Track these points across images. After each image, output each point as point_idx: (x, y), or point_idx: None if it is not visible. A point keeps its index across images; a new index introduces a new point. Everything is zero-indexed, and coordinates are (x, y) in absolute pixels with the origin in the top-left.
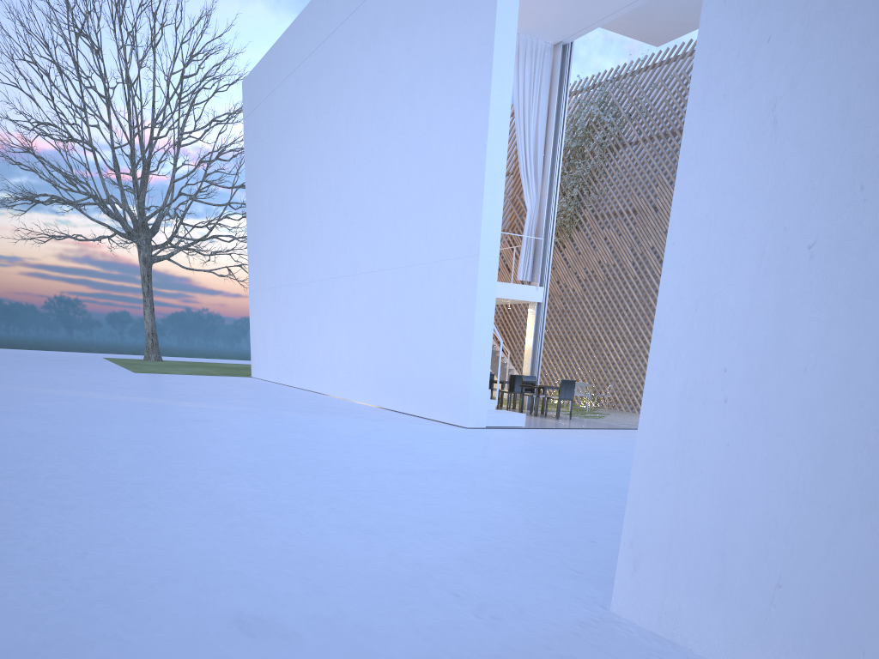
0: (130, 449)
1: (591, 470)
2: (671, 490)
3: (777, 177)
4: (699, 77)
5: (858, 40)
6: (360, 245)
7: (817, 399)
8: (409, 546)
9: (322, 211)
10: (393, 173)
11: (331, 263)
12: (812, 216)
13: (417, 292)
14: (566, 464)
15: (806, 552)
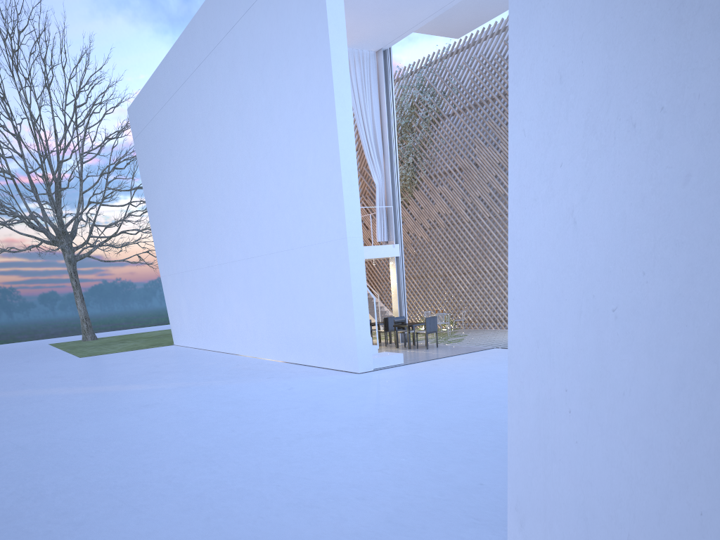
0: (105, 449)
1: (465, 404)
2: (540, 471)
3: (582, 260)
4: (514, 185)
5: (625, 173)
6: (248, 235)
7: (635, 414)
8: (345, 515)
9: (212, 210)
10: (266, 177)
11: (226, 251)
12: (612, 289)
13: (301, 269)
14: (444, 401)
15: (644, 518)
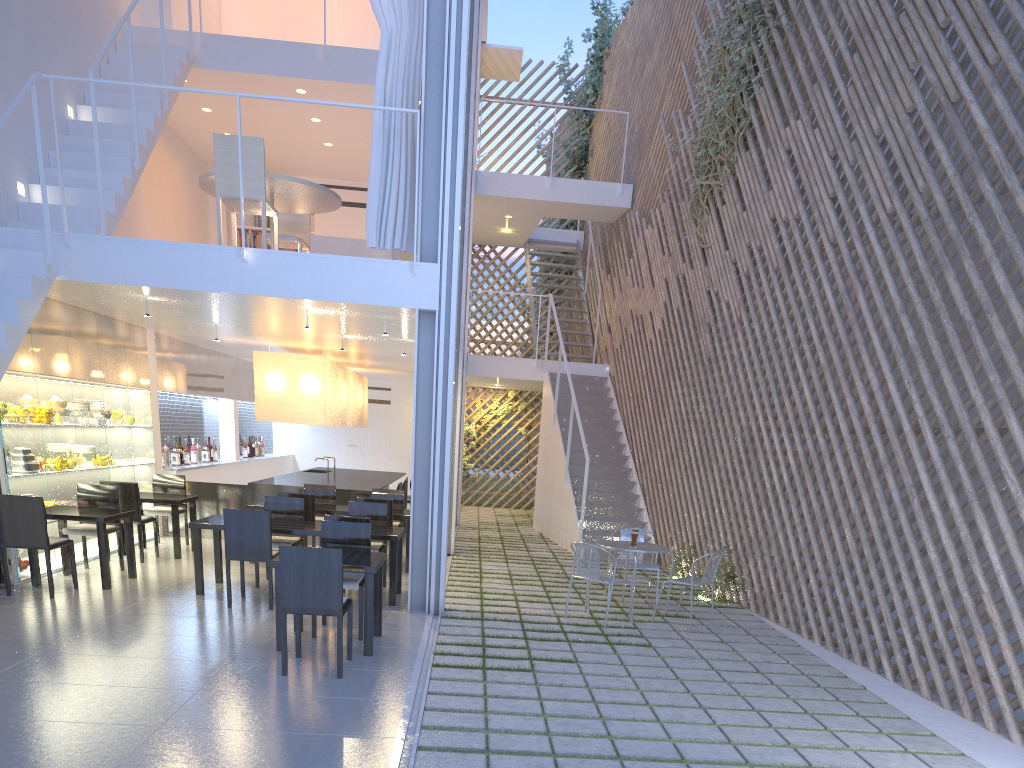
0: None
1: None
2: None
3: None
4: None
5: None
6: None
7: None
8: None
9: None
10: None
11: None
12: None
13: None
14: None
15: None
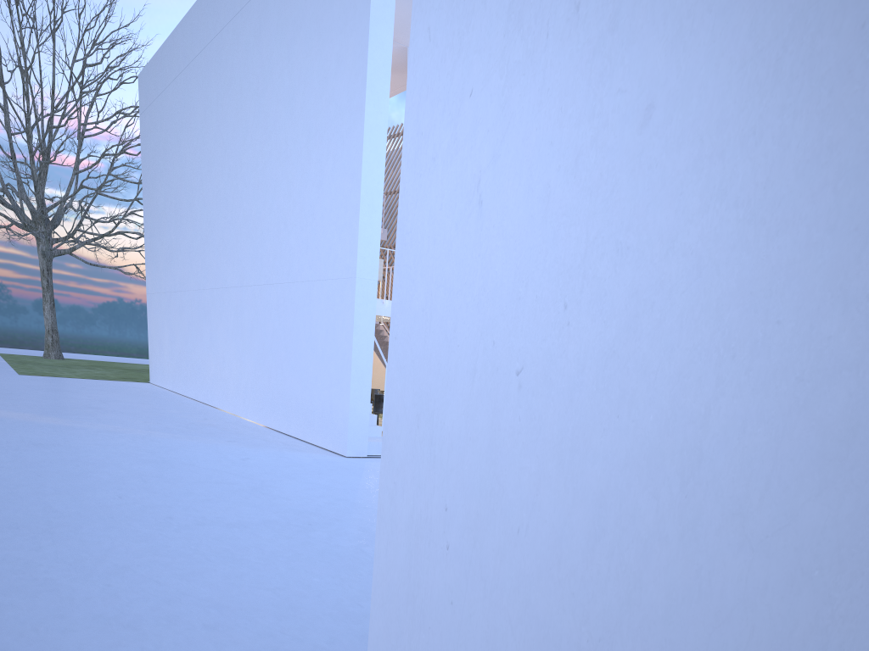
0: None
1: None
2: (405, 641)
3: (484, 274)
4: (410, 132)
5: (556, 107)
6: (247, 256)
7: (531, 572)
8: (165, 650)
9: (212, 217)
10: (276, 184)
11: (221, 272)
12: (519, 333)
13: (300, 310)
14: None
15: None
